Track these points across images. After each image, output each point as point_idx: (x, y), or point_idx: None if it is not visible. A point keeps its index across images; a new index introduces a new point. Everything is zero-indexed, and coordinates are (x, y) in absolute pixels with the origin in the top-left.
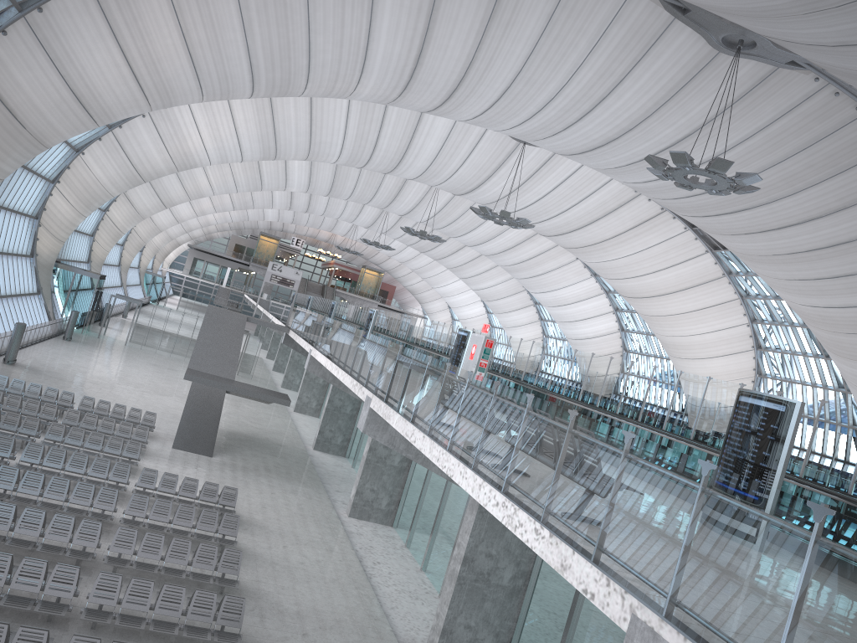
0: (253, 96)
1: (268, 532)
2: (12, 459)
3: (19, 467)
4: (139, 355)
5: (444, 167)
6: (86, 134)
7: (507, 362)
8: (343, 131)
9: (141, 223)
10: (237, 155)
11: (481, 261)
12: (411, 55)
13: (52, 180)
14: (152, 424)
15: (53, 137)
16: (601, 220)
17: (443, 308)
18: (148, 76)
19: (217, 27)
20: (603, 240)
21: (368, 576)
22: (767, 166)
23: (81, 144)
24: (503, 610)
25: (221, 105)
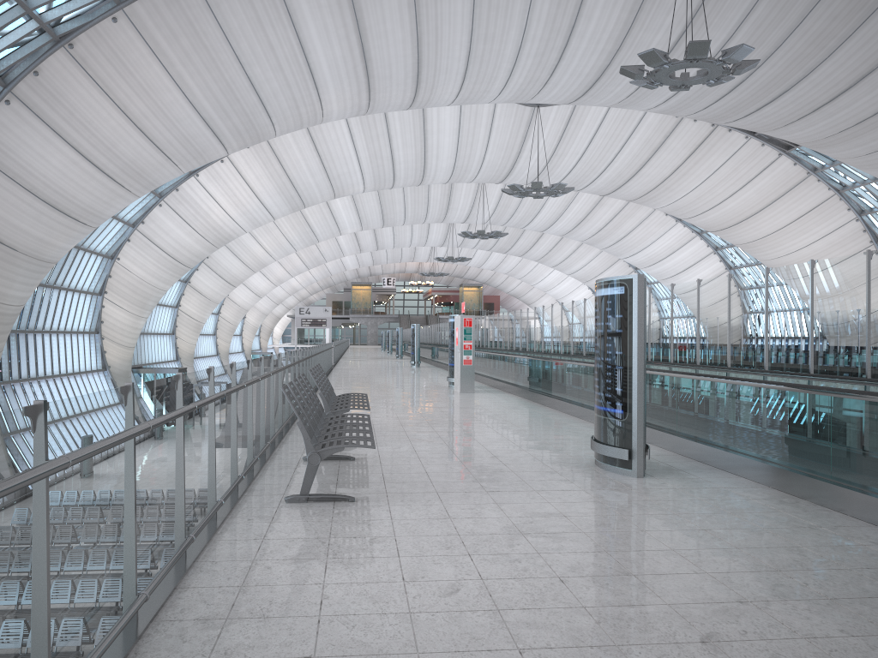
0: (228, 150)
1: None
2: None
3: None
4: None
5: (470, 159)
6: (113, 239)
7: (530, 336)
8: (355, 156)
9: (226, 309)
10: (265, 214)
11: (565, 243)
12: (355, 54)
13: (98, 292)
14: None
15: (51, 251)
16: (652, 159)
17: (551, 303)
18: (111, 163)
19: (151, 93)
20: (664, 179)
21: None
22: (785, 35)
23: (113, 250)
24: None
25: (228, 170)
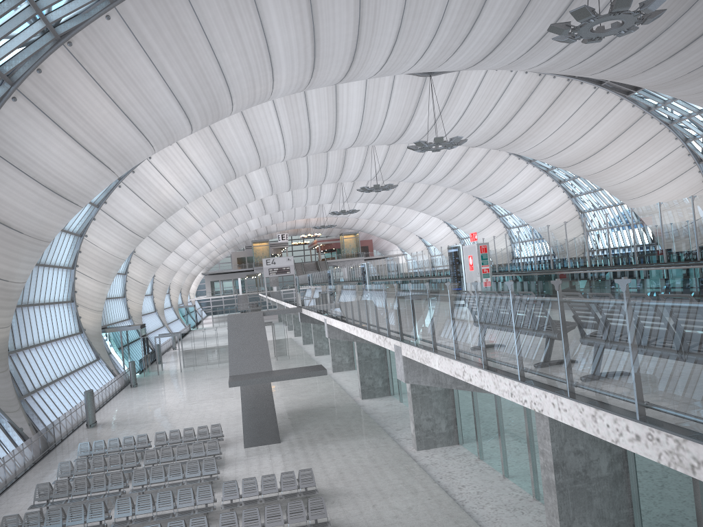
0: (193, 130)
1: (354, 497)
2: (108, 519)
3: (116, 526)
4: (194, 376)
5: (372, 125)
6: (82, 219)
7: (500, 259)
8: (279, 130)
9: (159, 272)
10: (205, 186)
11: (431, 190)
12: (307, 36)
13: (71, 266)
14: (220, 434)
15: (49, 231)
16: (519, 112)
17: (415, 241)
18: (101, 148)
19: (137, 82)
20: (528, 128)
21: (460, 504)
22: None
23: (81, 229)
24: (614, 501)
25: (175, 151)
